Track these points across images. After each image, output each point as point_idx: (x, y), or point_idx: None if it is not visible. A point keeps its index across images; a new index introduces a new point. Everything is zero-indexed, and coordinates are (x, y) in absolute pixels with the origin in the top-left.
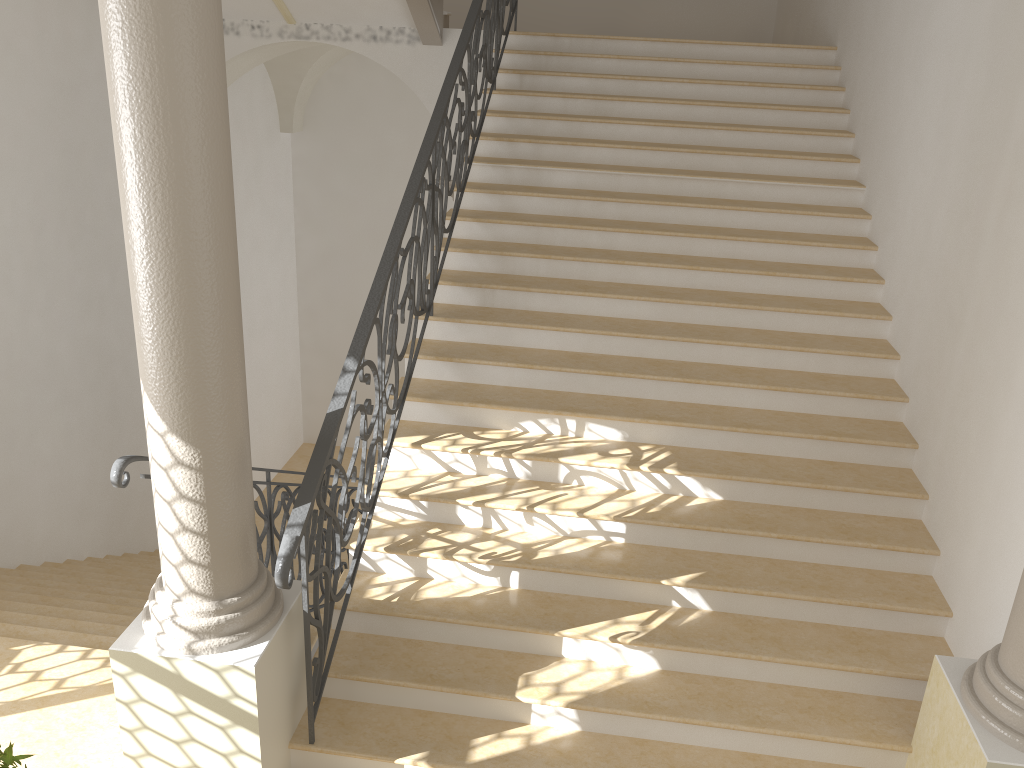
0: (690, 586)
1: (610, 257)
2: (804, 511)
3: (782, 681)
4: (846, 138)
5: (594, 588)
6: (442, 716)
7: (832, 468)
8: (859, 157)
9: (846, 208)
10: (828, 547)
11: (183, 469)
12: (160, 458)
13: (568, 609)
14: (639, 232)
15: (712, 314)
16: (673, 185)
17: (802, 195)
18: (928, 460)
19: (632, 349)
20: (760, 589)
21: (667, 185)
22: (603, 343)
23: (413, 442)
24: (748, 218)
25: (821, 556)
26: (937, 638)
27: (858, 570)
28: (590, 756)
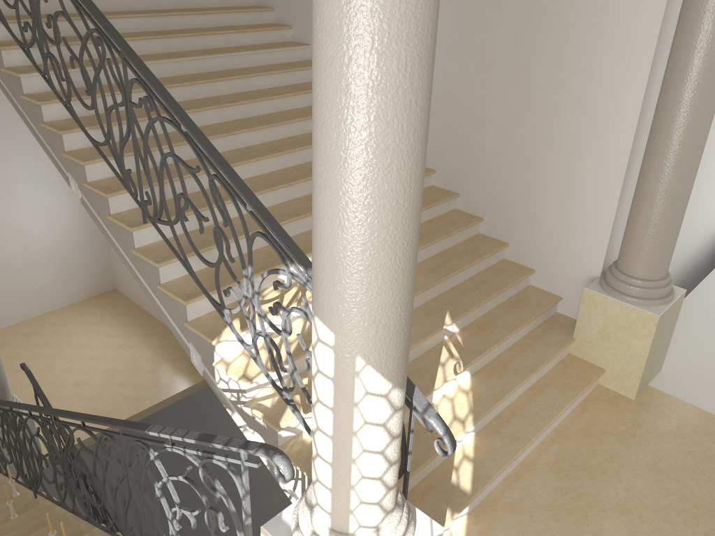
0: (454, 321)
1: (220, 131)
2: (444, 253)
3: (510, 344)
4: (269, 11)
5: (413, 354)
6: (420, 485)
7: (435, 223)
8: (290, 24)
9: (306, 61)
10: (473, 266)
11: (397, 414)
12: (379, 417)
13: (416, 374)
14: (221, 107)
15: (308, 154)
16: (201, 64)
17: (278, 57)
18: (475, 199)
19: (288, 195)
20: (477, 303)
21: (197, 65)
22: (271, 197)
23: (240, 328)
24: (267, 80)
25: (470, 273)
26: (529, 286)
27: (484, 271)
28: (497, 441)
